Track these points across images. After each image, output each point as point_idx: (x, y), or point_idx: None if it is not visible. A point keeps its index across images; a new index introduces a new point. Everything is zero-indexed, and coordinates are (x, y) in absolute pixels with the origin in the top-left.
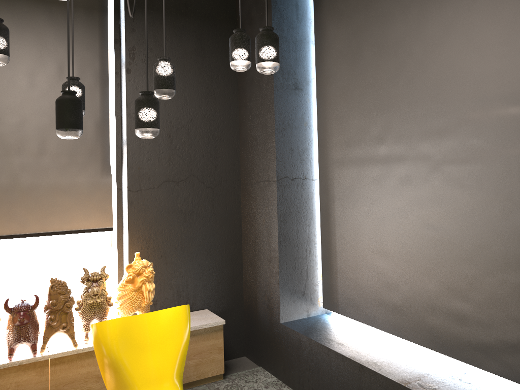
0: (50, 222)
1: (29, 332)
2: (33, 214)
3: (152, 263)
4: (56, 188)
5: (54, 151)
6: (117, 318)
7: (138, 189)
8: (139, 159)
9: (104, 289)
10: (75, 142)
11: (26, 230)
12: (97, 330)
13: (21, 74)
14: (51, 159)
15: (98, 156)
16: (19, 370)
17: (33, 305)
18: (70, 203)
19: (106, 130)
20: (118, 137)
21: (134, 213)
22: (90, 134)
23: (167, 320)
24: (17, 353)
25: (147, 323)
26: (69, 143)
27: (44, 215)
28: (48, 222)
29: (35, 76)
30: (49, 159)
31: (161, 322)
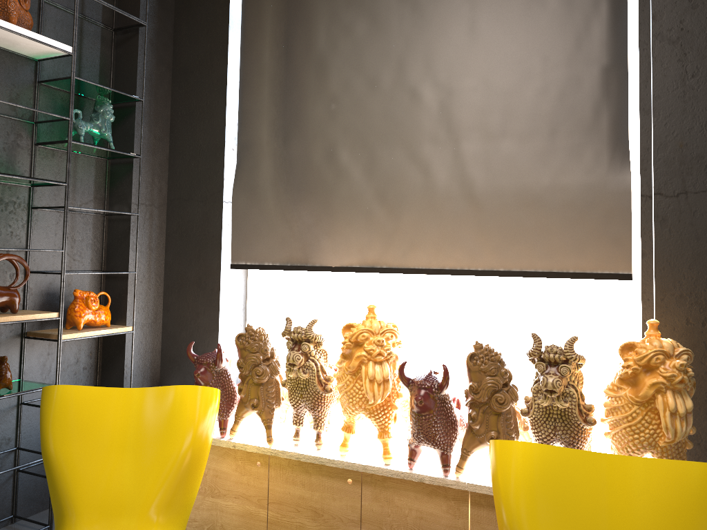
0: (514, 253)
1: (433, 429)
2: (487, 237)
3: (687, 350)
4: (524, 194)
5: (522, 130)
6: (530, 443)
7: (680, 192)
8: (682, 126)
9: (573, 386)
10: (560, 110)
11: (477, 263)
12: (492, 457)
13: (474, 9)
14: (517, 143)
15: (602, 133)
16: (422, 491)
17: (440, 383)
18: (549, 222)
19: (620, 81)
20: (645, 92)
21: (669, 242)
22: (586, 92)
23: (671, 492)
24: (429, 462)
25: (615, 481)
26: (549, 113)
27: (505, 240)
28: (511, 253)
29: (495, 6)
30: (514, 144)
31: (653, 491)
